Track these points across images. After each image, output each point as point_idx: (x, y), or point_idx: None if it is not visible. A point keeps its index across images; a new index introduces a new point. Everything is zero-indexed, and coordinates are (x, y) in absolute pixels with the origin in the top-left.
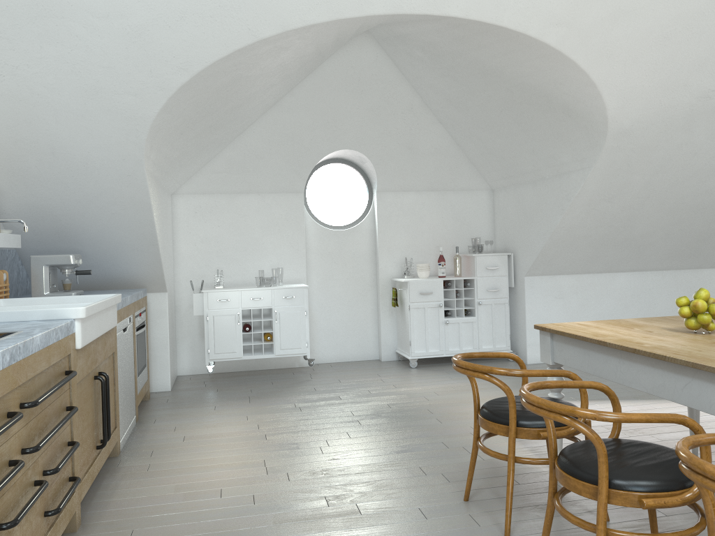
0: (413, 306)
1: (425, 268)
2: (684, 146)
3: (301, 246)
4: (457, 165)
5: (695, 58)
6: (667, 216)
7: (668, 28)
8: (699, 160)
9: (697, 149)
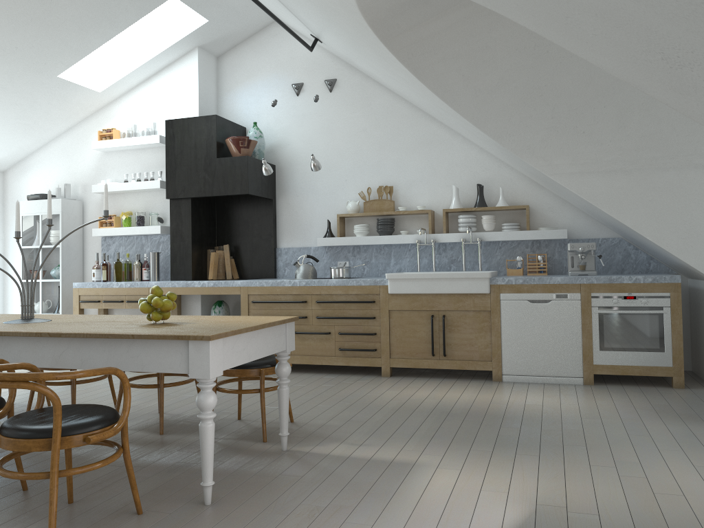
0: None
1: None
2: None
3: None
4: None
5: None
6: None
7: None
8: None
9: None
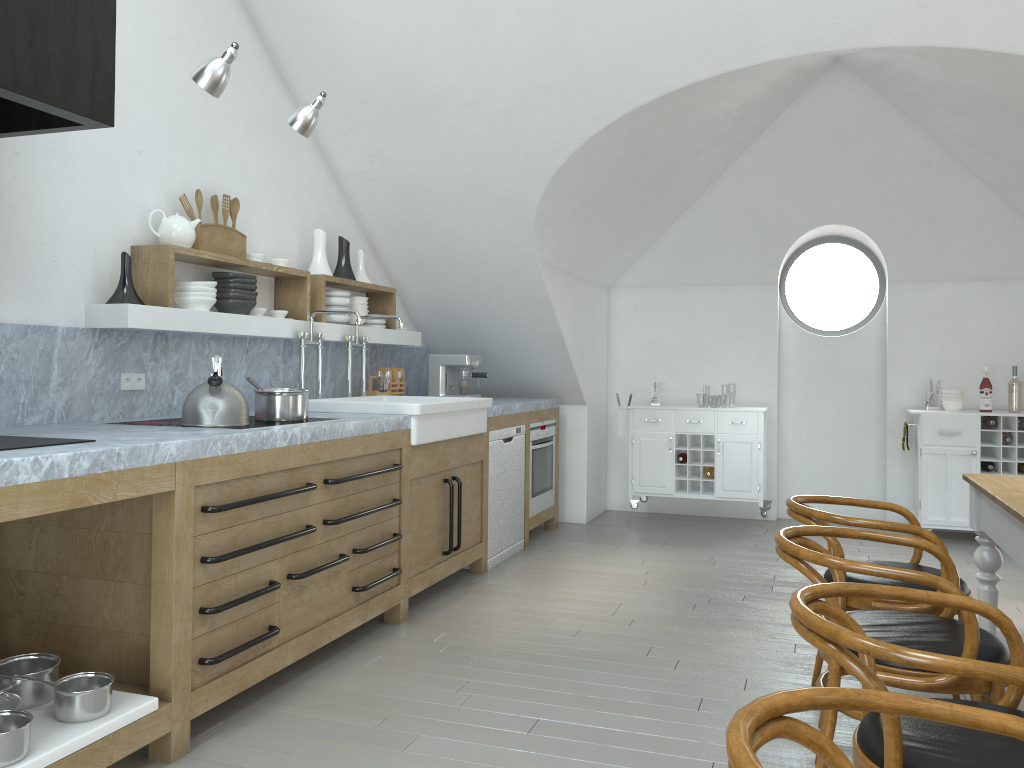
0: (927, 451)
1: (954, 396)
2: None
3: (772, 356)
4: (1021, 241)
5: None
6: None
7: None
8: None
9: None
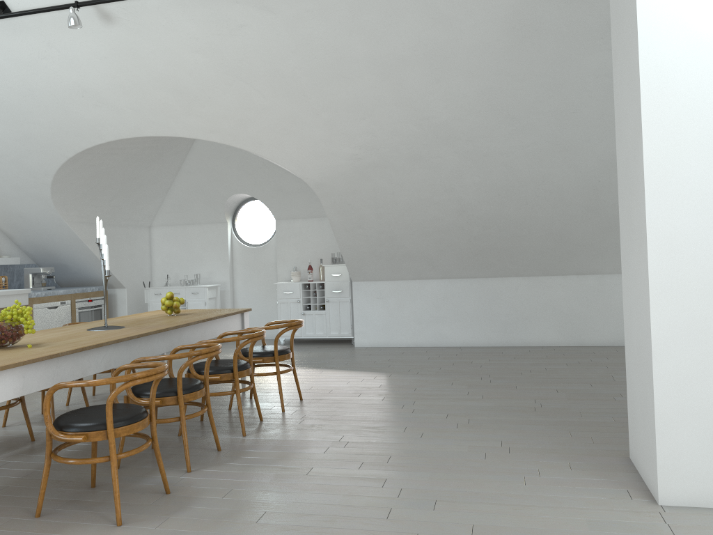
0: (280, 301)
1: (294, 274)
2: (378, 189)
3: (226, 258)
4: None
5: (320, 138)
6: (423, 237)
7: (282, 124)
8: (402, 197)
9: (391, 190)
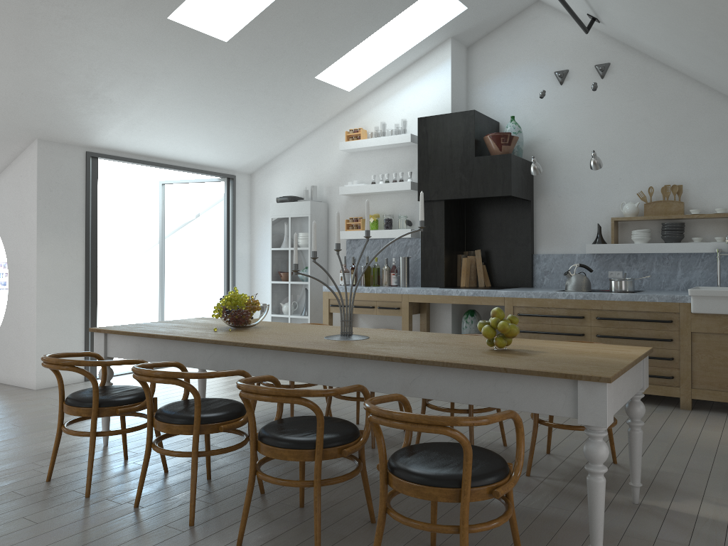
0: None
1: None
2: None
3: None
4: None
5: None
6: None
7: None
8: None
9: None
